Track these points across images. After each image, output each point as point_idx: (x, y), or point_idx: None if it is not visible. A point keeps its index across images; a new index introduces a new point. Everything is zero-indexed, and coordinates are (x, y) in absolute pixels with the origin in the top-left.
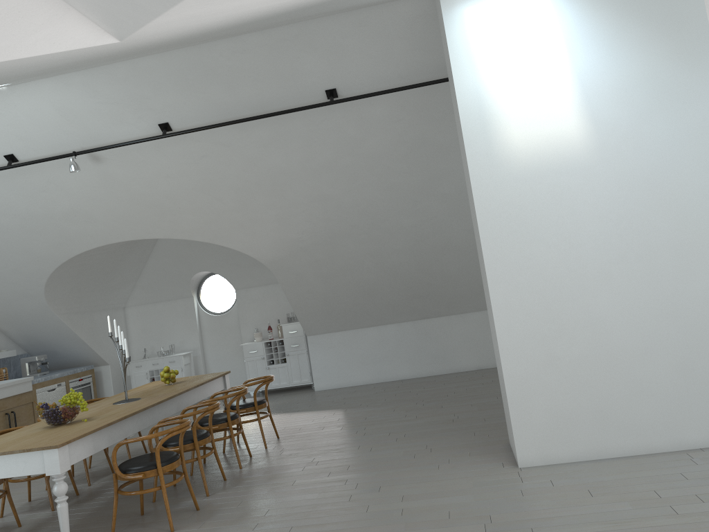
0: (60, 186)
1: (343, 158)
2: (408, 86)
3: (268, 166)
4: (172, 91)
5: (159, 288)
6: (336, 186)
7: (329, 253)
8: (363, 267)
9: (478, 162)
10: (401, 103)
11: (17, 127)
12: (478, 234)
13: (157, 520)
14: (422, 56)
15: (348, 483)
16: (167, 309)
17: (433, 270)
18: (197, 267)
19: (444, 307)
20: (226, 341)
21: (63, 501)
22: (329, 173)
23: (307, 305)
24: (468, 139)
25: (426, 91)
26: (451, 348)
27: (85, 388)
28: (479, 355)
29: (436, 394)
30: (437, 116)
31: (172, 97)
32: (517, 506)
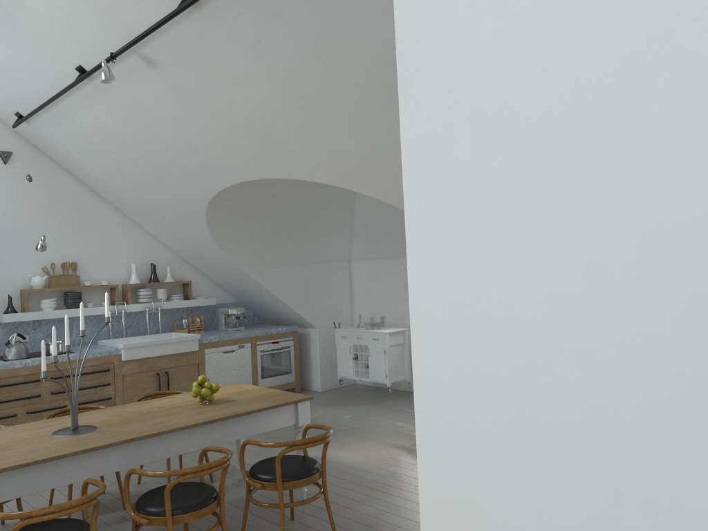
0: (144, 106)
1: None
2: None
3: (356, 49)
4: None
5: (377, 241)
6: None
7: None
8: None
9: None
10: None
11: (59, 26)
12: None
13: None
14: None
15: None
16: (391, 269)
17: None
18: None
19: None
20: None
21: None
22: None
23: None
24: None
25: None
26: None
27: (281, 353)
28: None
29: None
30: None
31: None
32: None
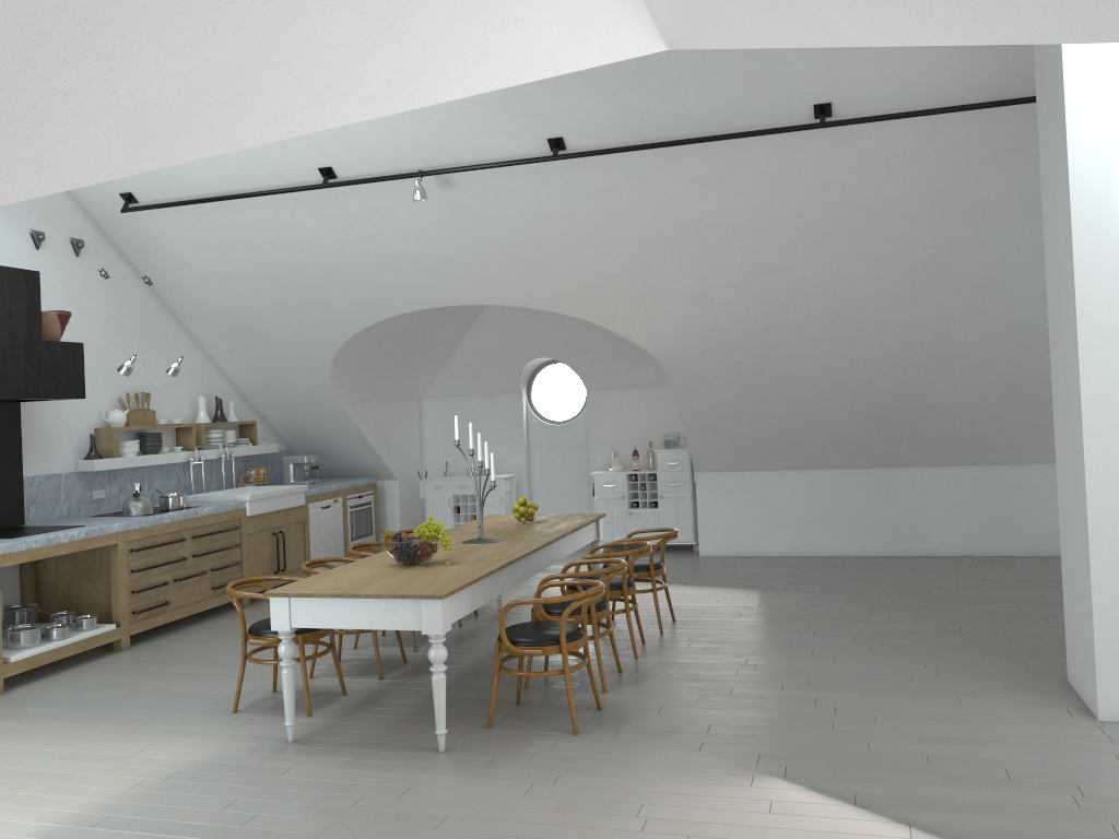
0: (386, 218)
1: (816, 211)
2: (951, 107)
3: (697, 214)
4: (578, 92)
5: (475, 375)
6: (794, 252)
7: (760, 353)
8: (808, 379)
9: (1091, 246)
10: (931, 133)
11: (346, 130)
12: (1070, 357)
13: (544, 715)
14: (983, 61)
15: (820, 705)
16: (482, 408)
17: (919, 395)
18: (536, 351)
19: (922, 453)
20: (564, 465)
21: (441, 672)
22: (788, 232)
23: (706, 427)
24: (1078, 208)
25: (977, 116)
26: (924, 518)
27: (365, 510)
28: (969, 534)
29: (908, 587)
30: (984, 156)
31: (577, 100)
32: (1118, 778)
